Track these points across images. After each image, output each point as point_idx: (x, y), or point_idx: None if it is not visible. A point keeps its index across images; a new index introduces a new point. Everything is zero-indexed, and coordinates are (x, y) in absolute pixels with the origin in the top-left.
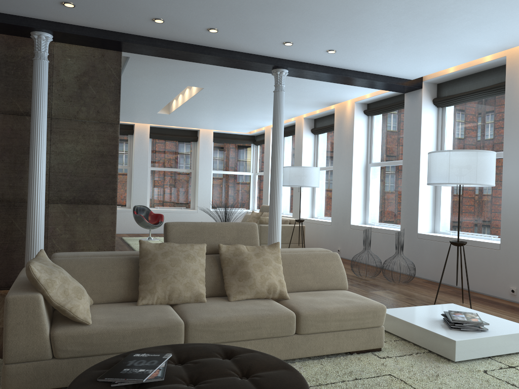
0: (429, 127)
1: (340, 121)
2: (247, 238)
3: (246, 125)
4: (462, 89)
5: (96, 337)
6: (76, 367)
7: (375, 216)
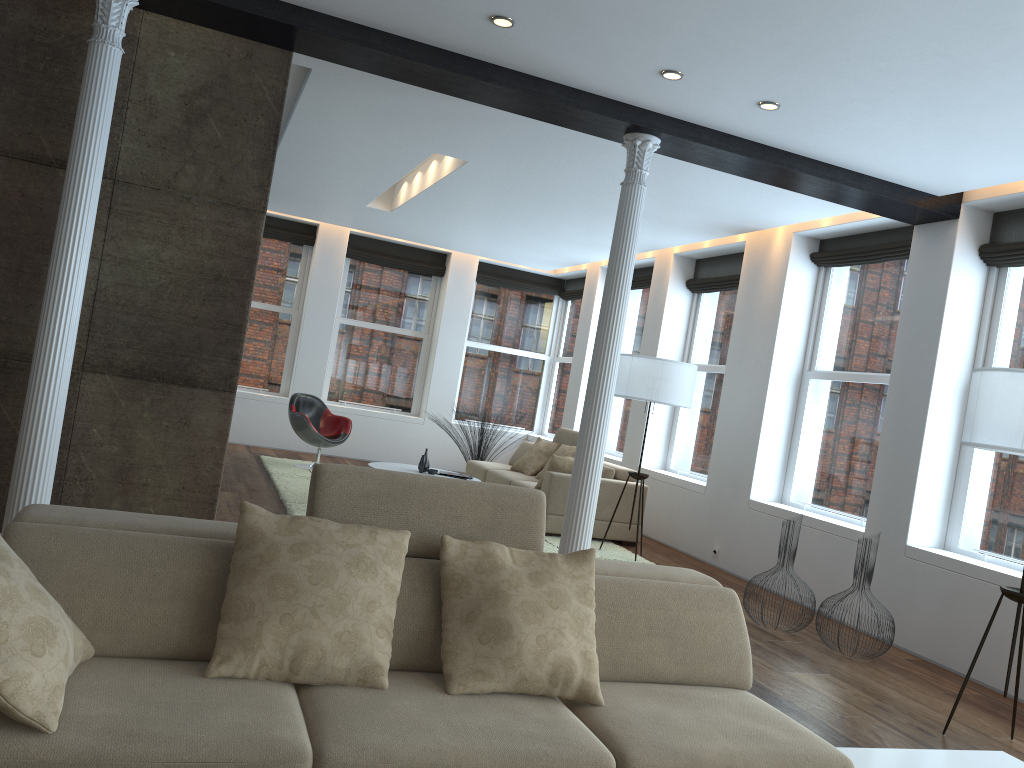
0: (963, 309)
1: (755, 270)
2: (515, 527)
3: (549, 256)
4: None
5: None
6: None
7: (808, 489)
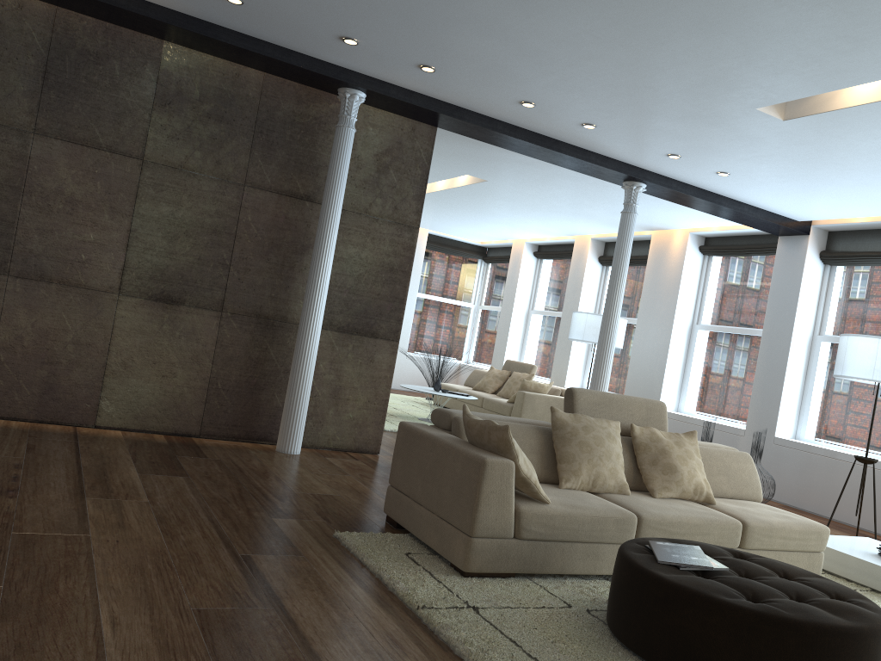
0: (810, 291)
1: (660, 255)
2: (656, 420)
3: (490, 233)
4: (869, 246)
5: (558, 519)
6: (534, 552)
7: (697, 402)
